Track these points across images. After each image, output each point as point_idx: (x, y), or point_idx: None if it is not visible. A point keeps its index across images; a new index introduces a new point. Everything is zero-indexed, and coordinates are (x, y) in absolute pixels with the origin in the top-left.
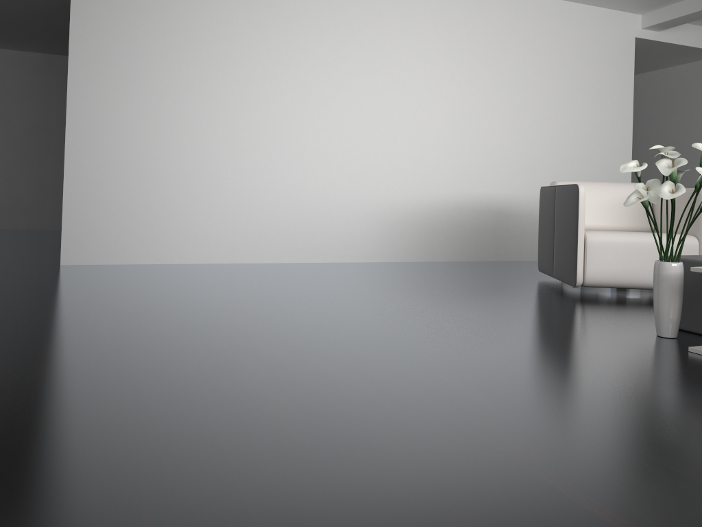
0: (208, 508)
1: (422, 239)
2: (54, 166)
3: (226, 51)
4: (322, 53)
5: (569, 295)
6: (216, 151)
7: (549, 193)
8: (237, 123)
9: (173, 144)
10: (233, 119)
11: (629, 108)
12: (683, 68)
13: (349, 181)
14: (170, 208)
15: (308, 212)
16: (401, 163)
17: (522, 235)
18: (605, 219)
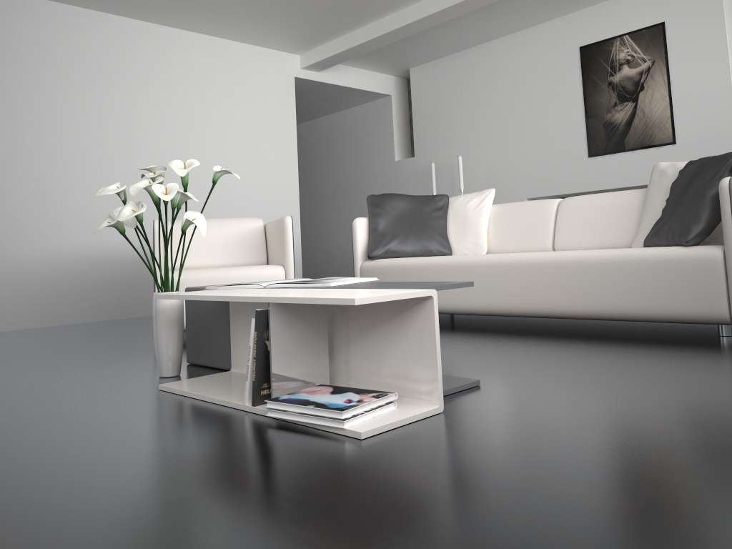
0: None
1: (45, 299)
2: None
3: None
4: None
5: (151, 344)
6: None
7: None
8: None
9: None
10: None
11: (293, 147)
12: (357, 110)
13: None
14: None
15: None
16: (11, 212)
17: None
18: (216, 257)
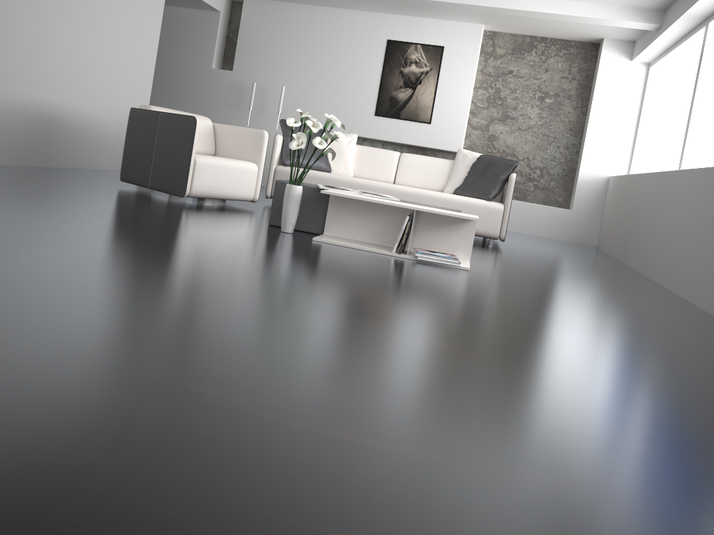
0: (325, 330)
1: None
2: None
3: None
4: None
5: (177, 203)
6: None
7: (148, 116)
8: None
9: None
10: None
11: (157, 40)
12: (181, 11)
13: None
14: None
15: None
16: None
17: (66, 143)
18: None
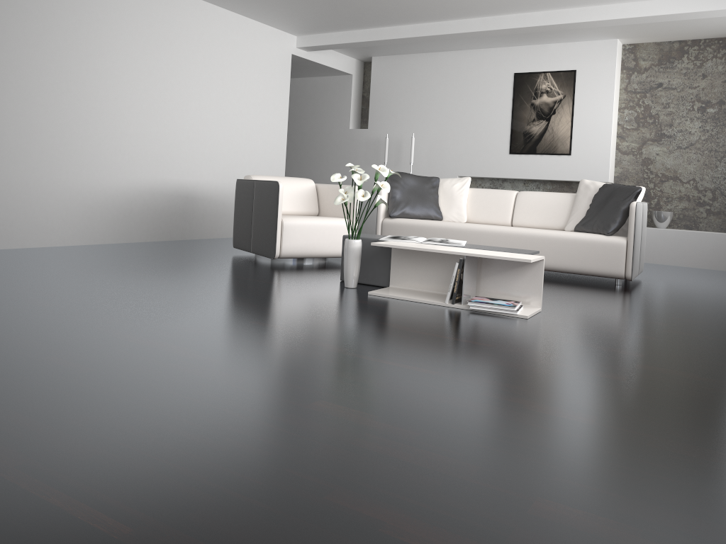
0: (219, 391)
1: (120, 222)
2: None
3: None
4: (24, 35)
5: (269, 265)
6: None
7: (247, 185)
8: None
9: None
10: None
11: (286, 112)
12: (318, 80)
13: (50, 166)
14: None
15: (7, 197)
16: (102, 150)
17: (204, 217)
18: (287, 206)
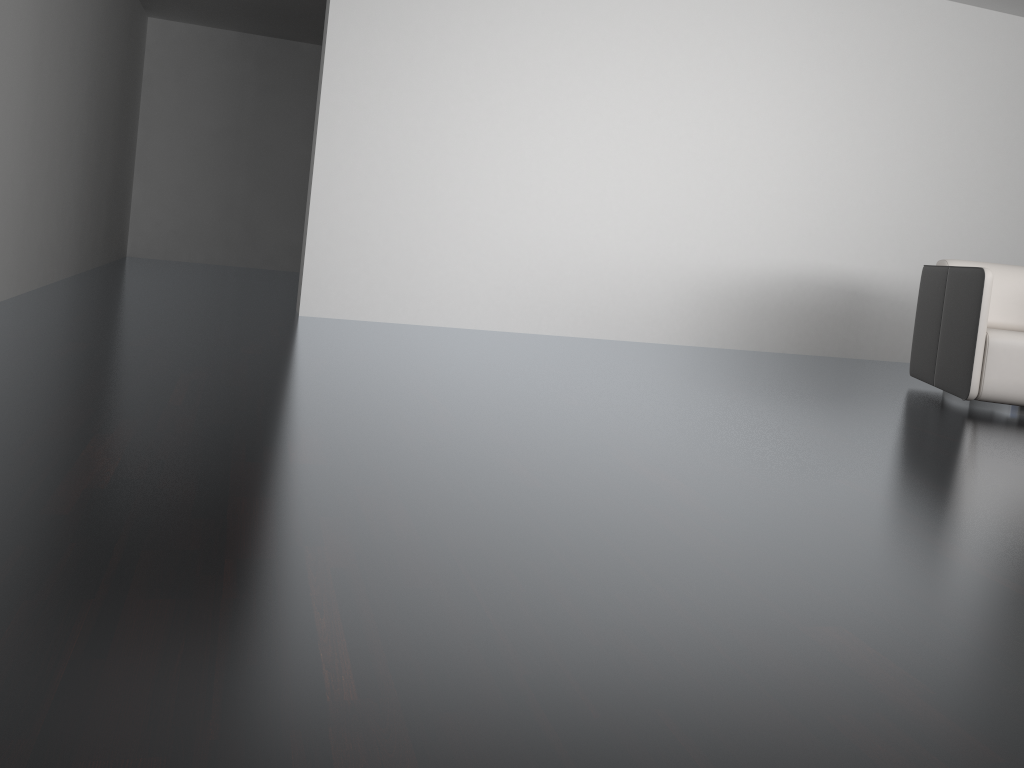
0: (678, 561)
1: (747, 320)
2: (244, 183)
3: (516, 56)
4: (637, 65)
5: (957, 409)
6: (493, 186)
7: (937, 275)
8: (522, 151)
9: (441, 174)
10: (518, 145)
11: None
12: None
13: (658, 237)
14: (432, 256)
15: (603, 273)
16: (727, 218)
17: (880, 326)
18: (1011, 315)
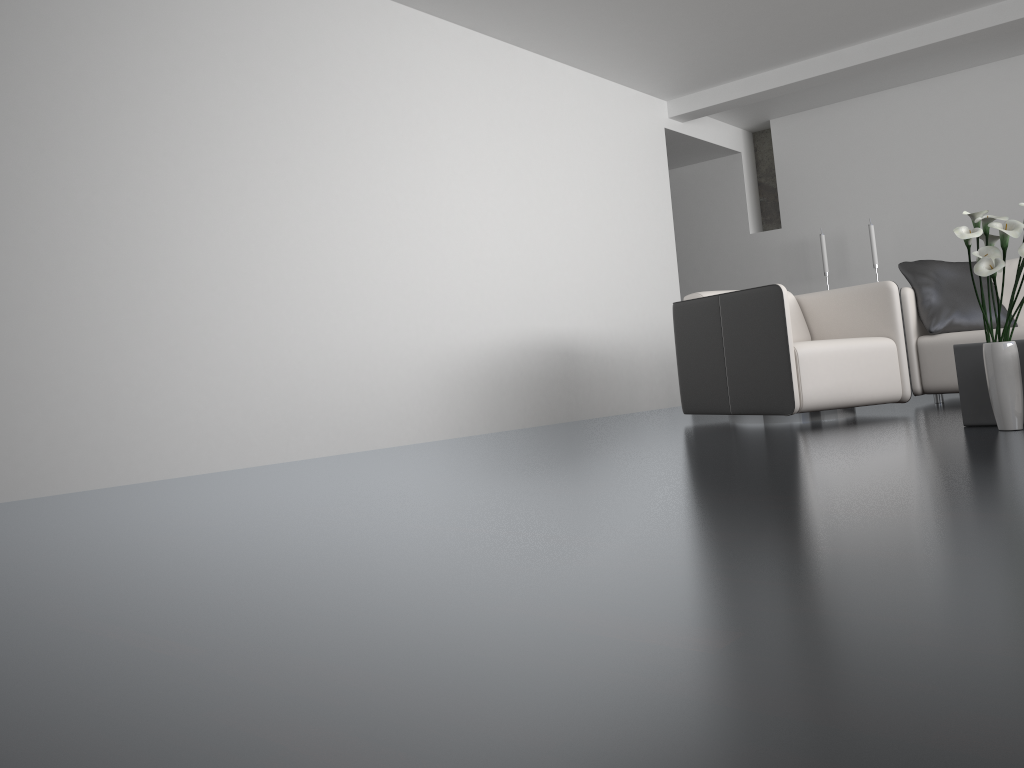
0: None
1: (489, 399)
2: None
3: (212, 111)
4: (345, 125)
5: (785, 426)
6: (208, 277)
7: (702, 307)
8: (237, 230)
9: (138, 266)
10: (230, 223)
11: (669, 214)
12: (685, 171)
13: (395, 319)
14: (141, 381)
15: (347, 371)
16: (455, 290)
17: (591, 383)
18: None
